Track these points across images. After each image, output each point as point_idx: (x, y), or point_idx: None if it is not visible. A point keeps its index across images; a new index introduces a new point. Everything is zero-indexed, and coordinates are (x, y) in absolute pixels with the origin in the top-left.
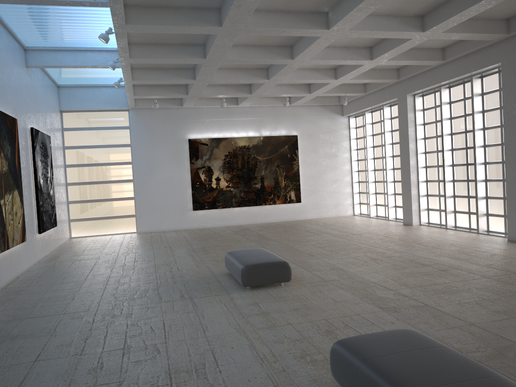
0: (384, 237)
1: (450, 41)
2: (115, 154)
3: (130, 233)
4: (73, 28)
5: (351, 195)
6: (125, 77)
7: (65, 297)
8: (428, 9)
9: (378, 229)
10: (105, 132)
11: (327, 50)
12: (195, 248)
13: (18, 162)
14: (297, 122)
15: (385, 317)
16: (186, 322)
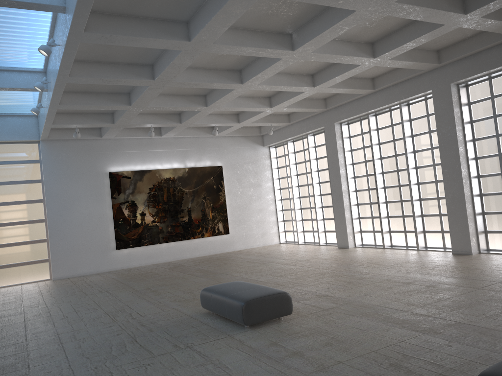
0: (333, 260)
1: (382, 71)
2: (22, 192)
3: (43, 281)
4: None
5: (276, 223)
6: (53, 101)
7: (15, 366)
8: (380, 36)
9: (319, 254)
10: (10, 167)
11: (273, 76)
12: (139, 290)
13: None
14: (220, 152)
15: (434, 341)
16: None
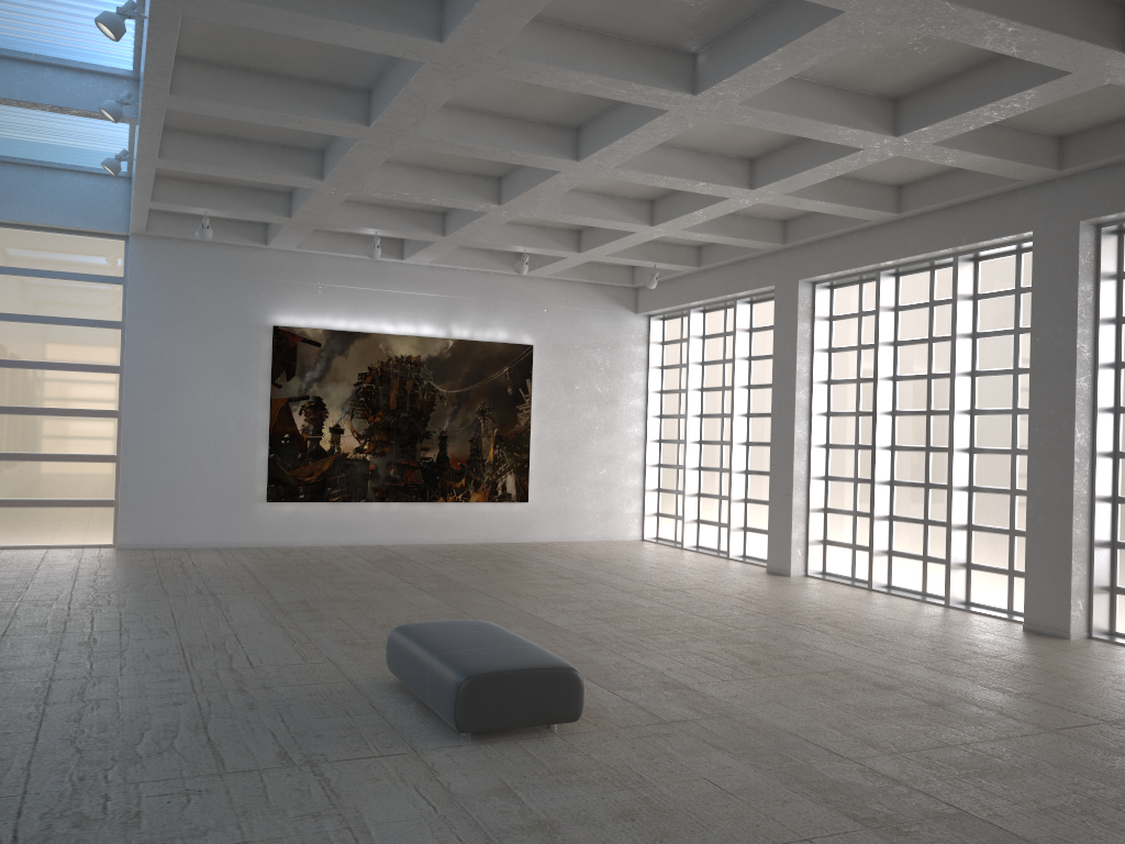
0: (742, 601)
1: (922, 172)
2: (77, 344)
3: (97, 547)
4: None
5: (641, 494)
6: (143, 148)
7: None
8: (915, 86)
9: (717, 580)
10: (56, 286)
11: (656, 152)
12: (282, 602)
13: None
14: (534, 315)
15: None
16: None
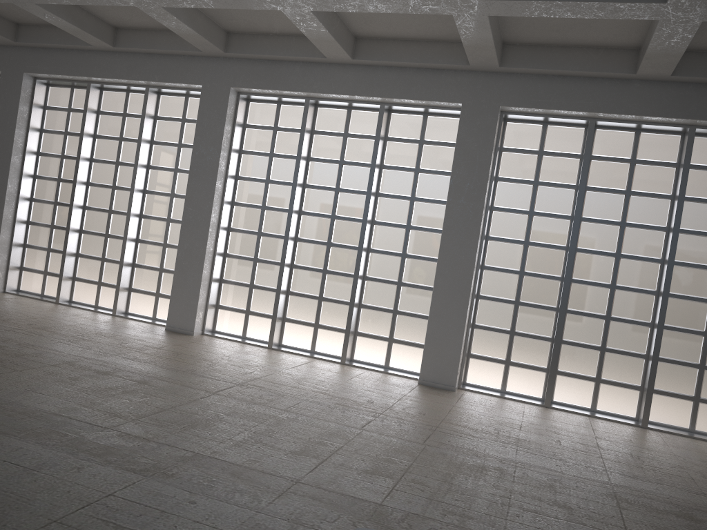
0: None
1: (136, 23)
2: None
3: None
4: None
5: None
6: None
7: None
8: None
9: None
10: None
11: None
12: None
13: None
14: None
15: (166, 492)
16: None
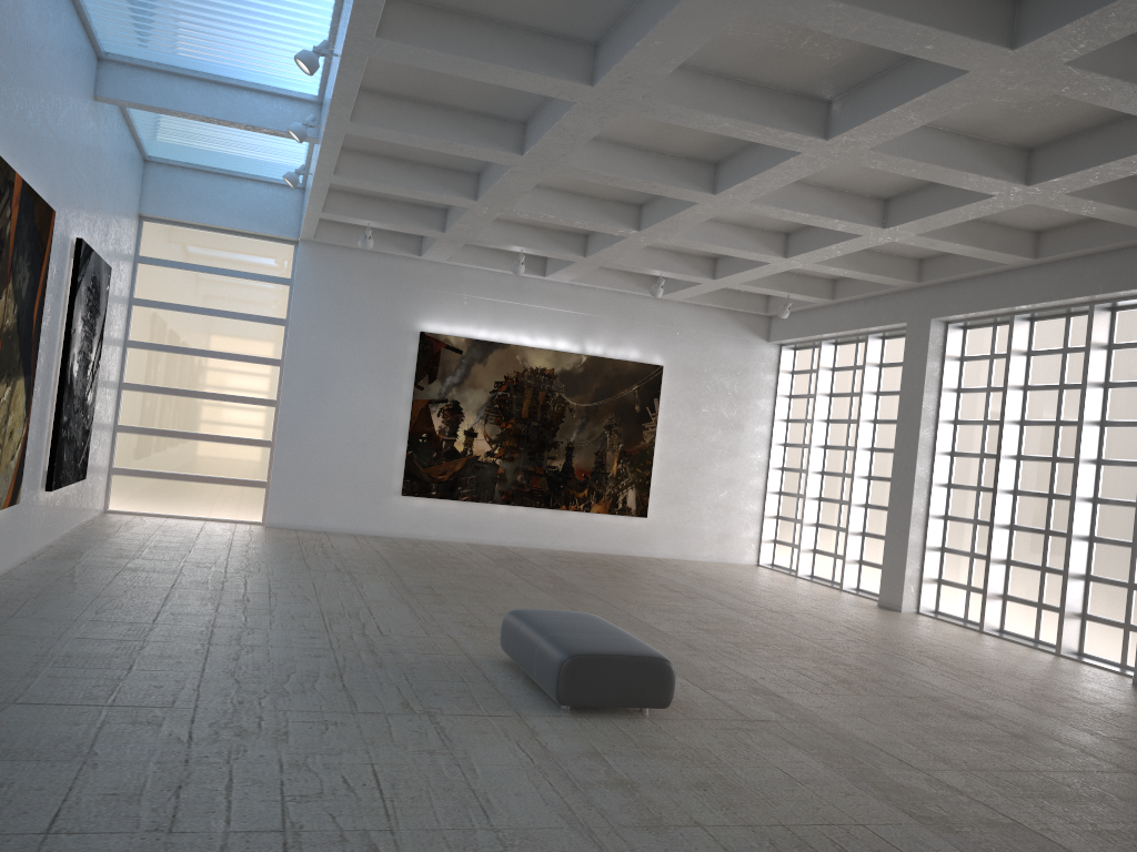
0: (846, 629)
1: (1060, 219)
2: (246, 337)
3: (248, 524)
4: (229, 31)
5: (760, 519)
6: (321, 165)
7: (110, 660)
8: (1049, 138)
9: (825, 608)
10: (232, 283)
11: (791, 188)
12: (410, 586)
13: (39, 311)
14: (666, 336)
15: (931, 843)
16: (433, 778)
